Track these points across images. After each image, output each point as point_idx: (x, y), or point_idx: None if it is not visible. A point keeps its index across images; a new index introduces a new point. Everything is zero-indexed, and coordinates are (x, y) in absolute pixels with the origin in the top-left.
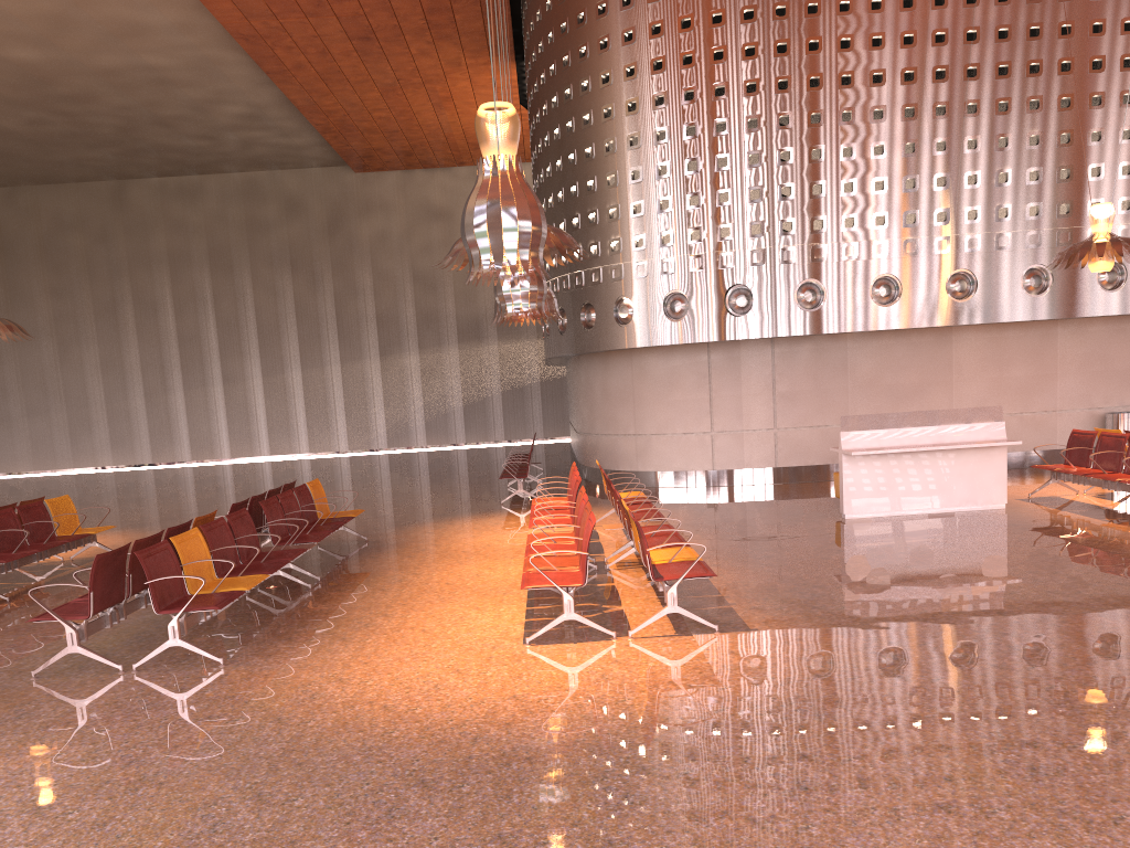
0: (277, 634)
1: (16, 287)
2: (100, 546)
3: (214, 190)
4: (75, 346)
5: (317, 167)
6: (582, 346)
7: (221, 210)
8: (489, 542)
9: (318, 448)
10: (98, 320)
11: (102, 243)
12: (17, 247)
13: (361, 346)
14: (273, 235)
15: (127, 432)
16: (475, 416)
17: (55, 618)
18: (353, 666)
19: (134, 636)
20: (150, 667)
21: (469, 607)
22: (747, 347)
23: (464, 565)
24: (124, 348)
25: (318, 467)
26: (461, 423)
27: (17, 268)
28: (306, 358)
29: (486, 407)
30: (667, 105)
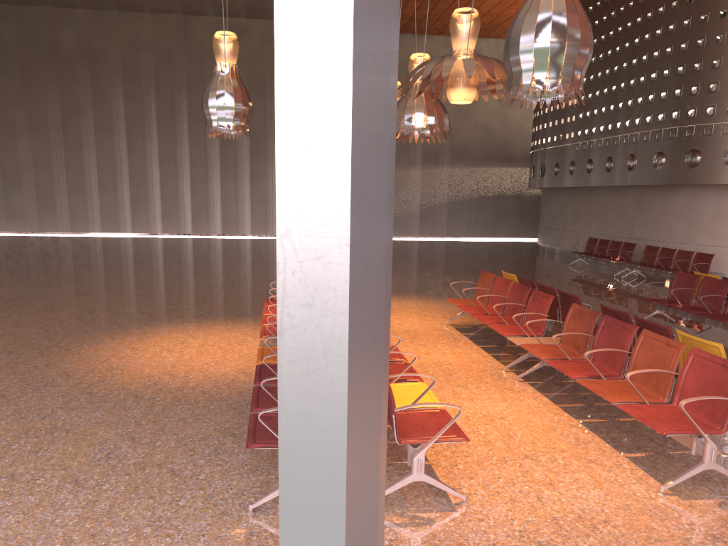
0: None
1: (97, 90)
2: None
3: (257, 31)
4: (140, 140)
5: None
6: (719, 179)
7: (260, 47)
8: None
9: None
10: (160, 122)
11: (167, 63)
12: (100, 59)
13: None
14: None
15: (175, 209)
16: (427, 218)
17: None
18: None
19: None
20: None
21: None
22: None
23: None
24: (177, 145)
25: None
26: (417, 222)
27: (98, 75)
28: None
29: (435, 212)
30: None
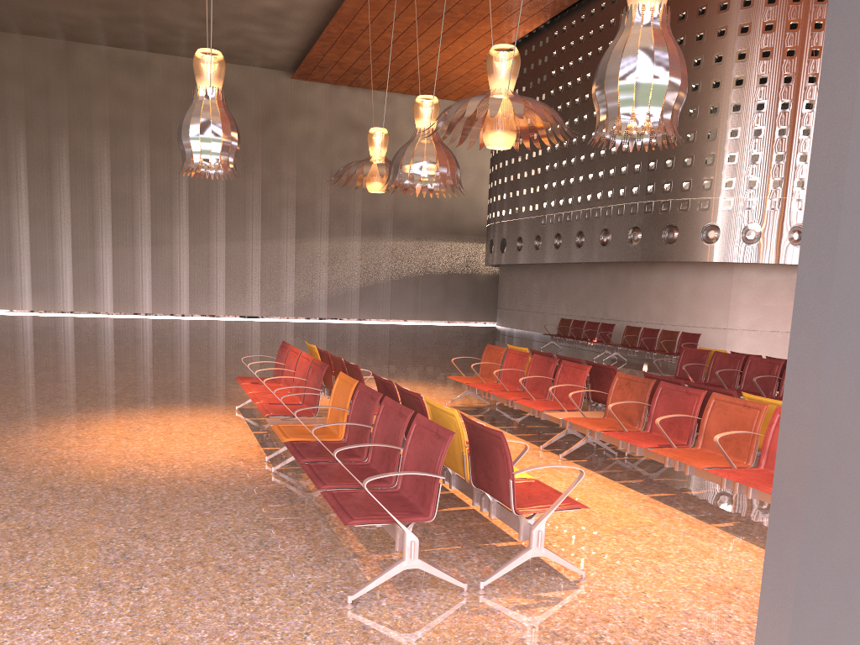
0: None
1: None
2: None
3: (161, 69)
4: (3, 191)
5: (258, 67)
6: (698, 256)
7: (165, 88)
8: None
9: (233, 312)
10: (31, 170)
11: (42, 97)
12: None
13: (280, 227)
14: None
15: (50, 279)
16: (368, 297)
17: None
18: None
19: None
20: None
21: None
22: None
23: None
24: (55, 200)
25: (295, 329)
26: (357, 302)
27: None
28: (231, 232)
29: (377, 291)
30: (817, 84)
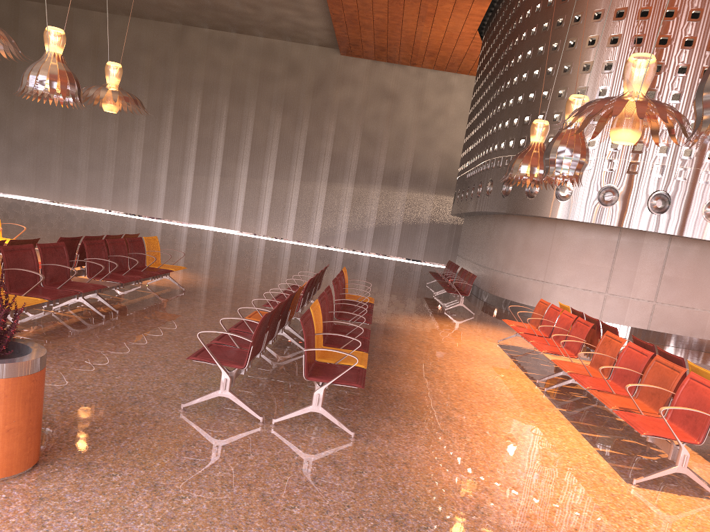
0: (374, 409)
1: (99, 82)
2: (171, 279)
3: (244, 46)
4: (129, 129)
5: (316, 45)
6: (521, 209)
7: (245, 60)
8: (471, 347)
9: (272, 234)
10: (148, 116)
11: (162, 65)
12: (106, 55)
13: (317, 172)
14: (276, 85)
15: (150, 194)
16: (380, 236)
17: (213, 362)
18: (483, 472)
19: (244, 379)
20: (284, 423)
21: (525, 419)
22: (650, 238)
23: (473, 367)
24: (161, 138)
25: (279, 247)
26: (370, 238)
27: (103, 69)
28: (278, 172)
29: (389, 232)
30: (643, 45)
